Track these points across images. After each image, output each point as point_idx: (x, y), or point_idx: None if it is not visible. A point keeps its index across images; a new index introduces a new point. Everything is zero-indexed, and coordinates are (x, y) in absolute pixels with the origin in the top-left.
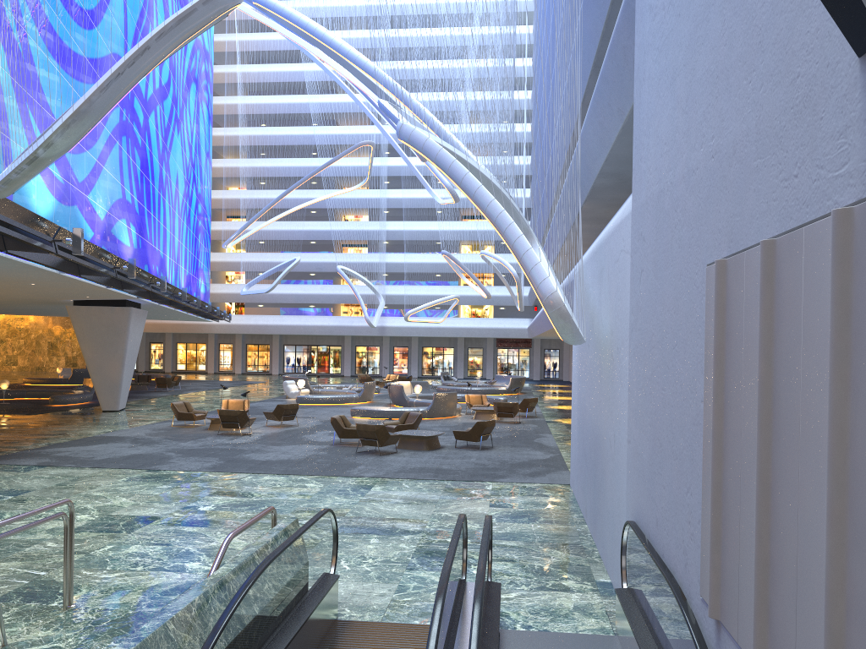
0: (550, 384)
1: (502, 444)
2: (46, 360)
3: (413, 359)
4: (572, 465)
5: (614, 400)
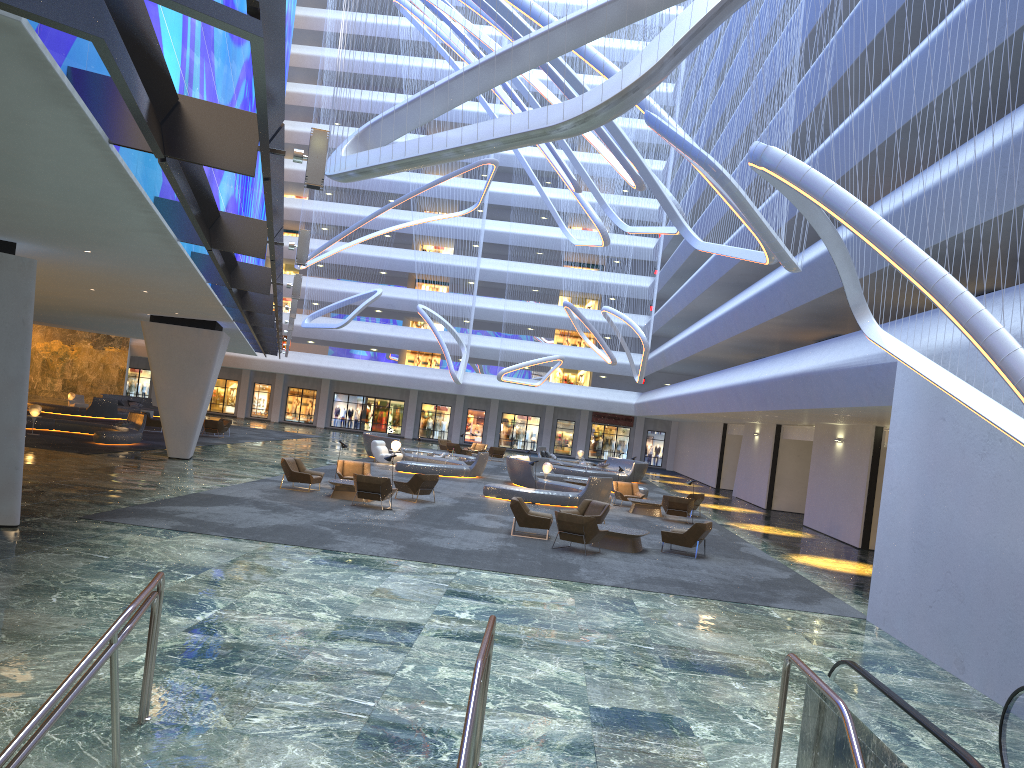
0: (659, 474)
1: (710, 552)
2: (37, 381)
3: (490, 426)
4: (878, 596)
5: None
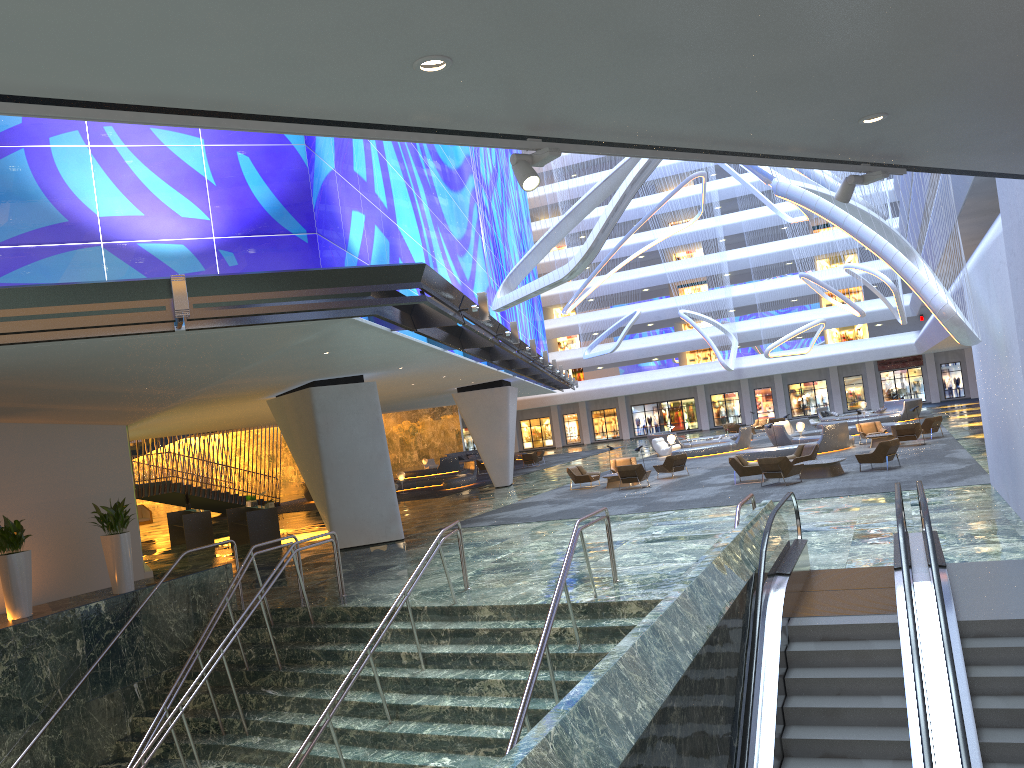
0: (955, 404)
1: (910, 463)
2: (400, 456)
3: (778, 400)
4: (989, 463)
5: (1014, 384)
